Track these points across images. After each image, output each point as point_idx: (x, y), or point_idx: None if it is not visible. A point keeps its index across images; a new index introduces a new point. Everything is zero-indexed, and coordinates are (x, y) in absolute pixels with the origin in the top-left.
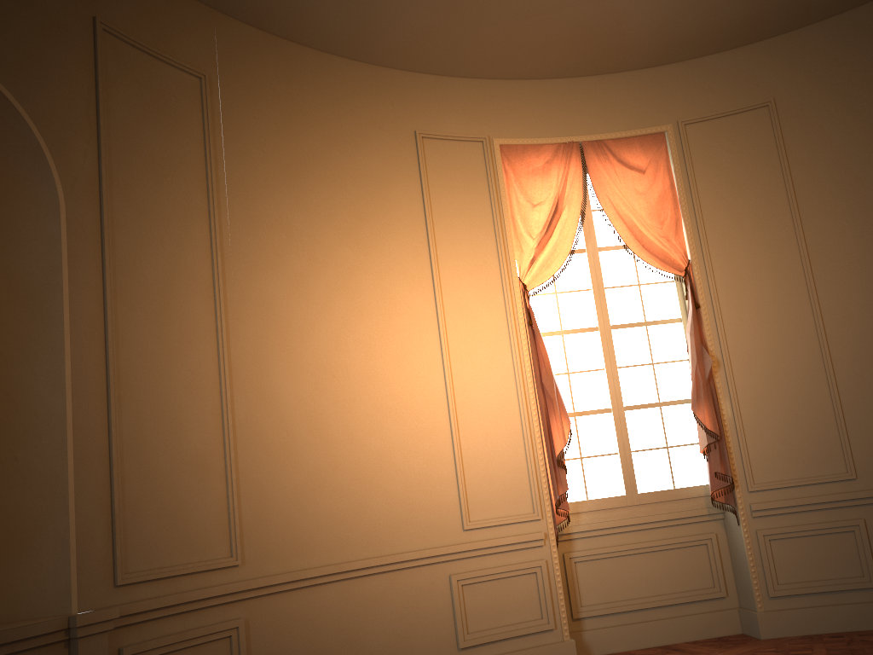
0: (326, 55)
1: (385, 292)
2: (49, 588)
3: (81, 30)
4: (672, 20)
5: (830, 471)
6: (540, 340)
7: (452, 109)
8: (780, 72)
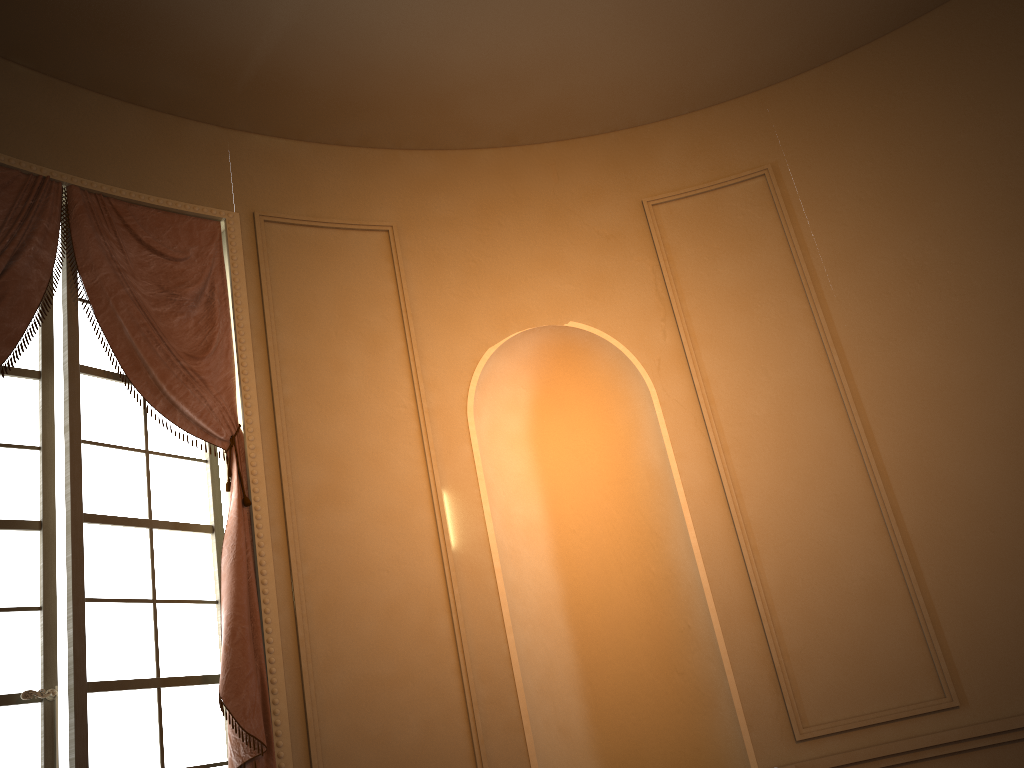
0: (911, 26)
1: None
2: (736, 745)
3: (633, 222)
4: None
5: None
6: None
7: None
8: None
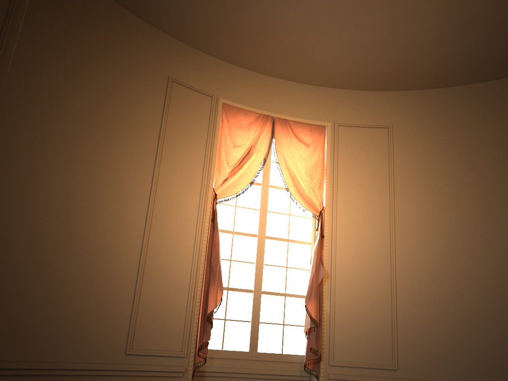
0: (120, 7)
1: (116, 170)
2: None
3: None
4: (345, 59)
5: (382, 361)
6: (216, 232)
7: (197, 71)
8: (399, 111)
